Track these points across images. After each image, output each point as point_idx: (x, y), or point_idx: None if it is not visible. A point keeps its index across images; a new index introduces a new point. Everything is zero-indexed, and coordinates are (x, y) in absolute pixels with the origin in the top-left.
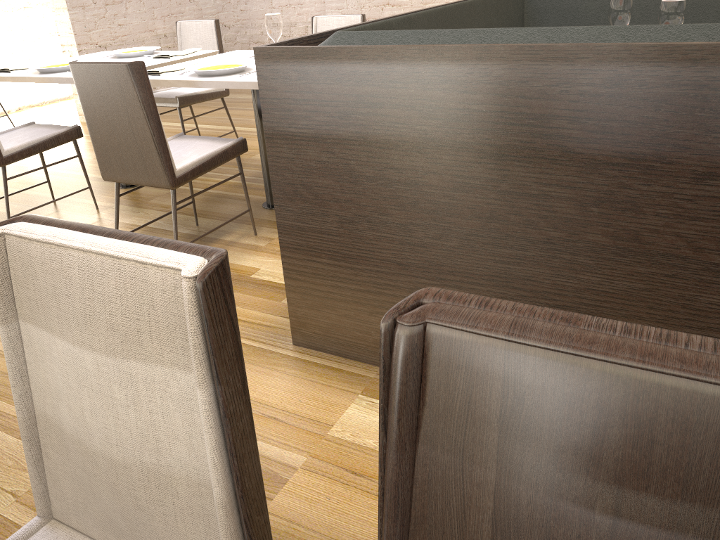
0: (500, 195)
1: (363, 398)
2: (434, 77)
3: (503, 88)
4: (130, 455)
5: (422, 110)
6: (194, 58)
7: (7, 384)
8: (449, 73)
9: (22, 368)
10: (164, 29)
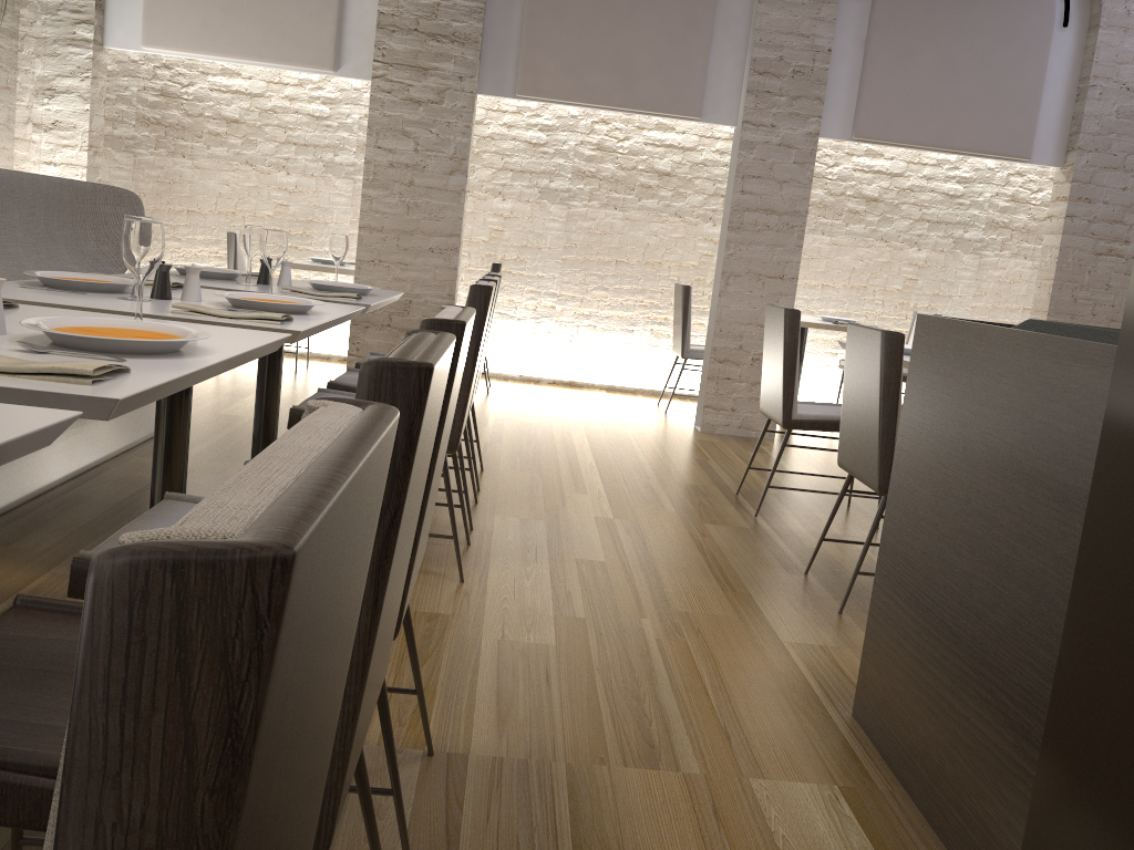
0: (1055, 561)
1: (833, 789)
2: (1032, 375)
3: (1085, 402)
4: None
5: (1014, 416)
6: None
7: (598, 587)
8: (1045, 372)
9: None
10: None
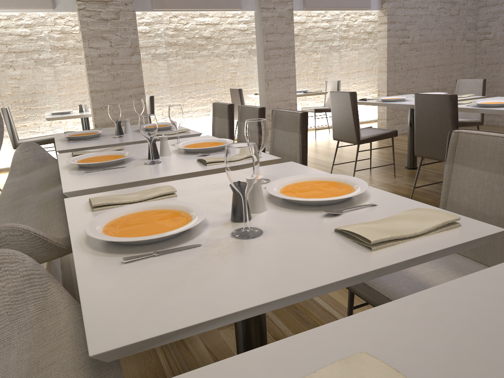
0: None
1: None
2: None
3: None
4: (494, 212)
5: None
6: (469, 99)
7: None
8: None
9: (448, 182)
10: (438, 85)
